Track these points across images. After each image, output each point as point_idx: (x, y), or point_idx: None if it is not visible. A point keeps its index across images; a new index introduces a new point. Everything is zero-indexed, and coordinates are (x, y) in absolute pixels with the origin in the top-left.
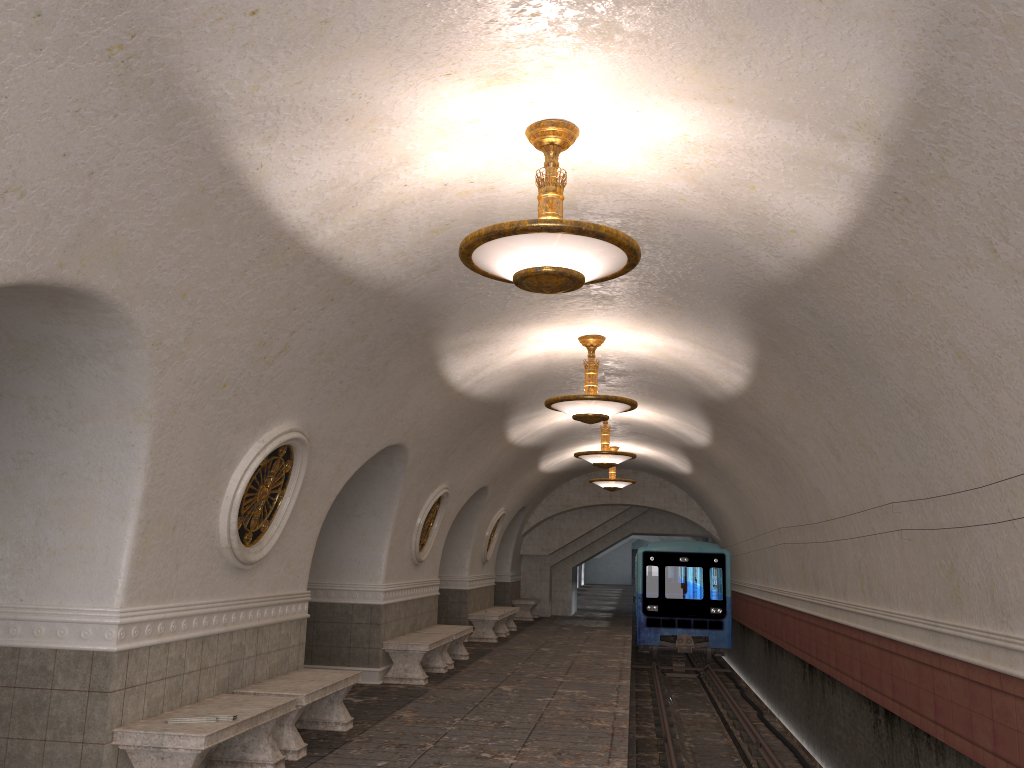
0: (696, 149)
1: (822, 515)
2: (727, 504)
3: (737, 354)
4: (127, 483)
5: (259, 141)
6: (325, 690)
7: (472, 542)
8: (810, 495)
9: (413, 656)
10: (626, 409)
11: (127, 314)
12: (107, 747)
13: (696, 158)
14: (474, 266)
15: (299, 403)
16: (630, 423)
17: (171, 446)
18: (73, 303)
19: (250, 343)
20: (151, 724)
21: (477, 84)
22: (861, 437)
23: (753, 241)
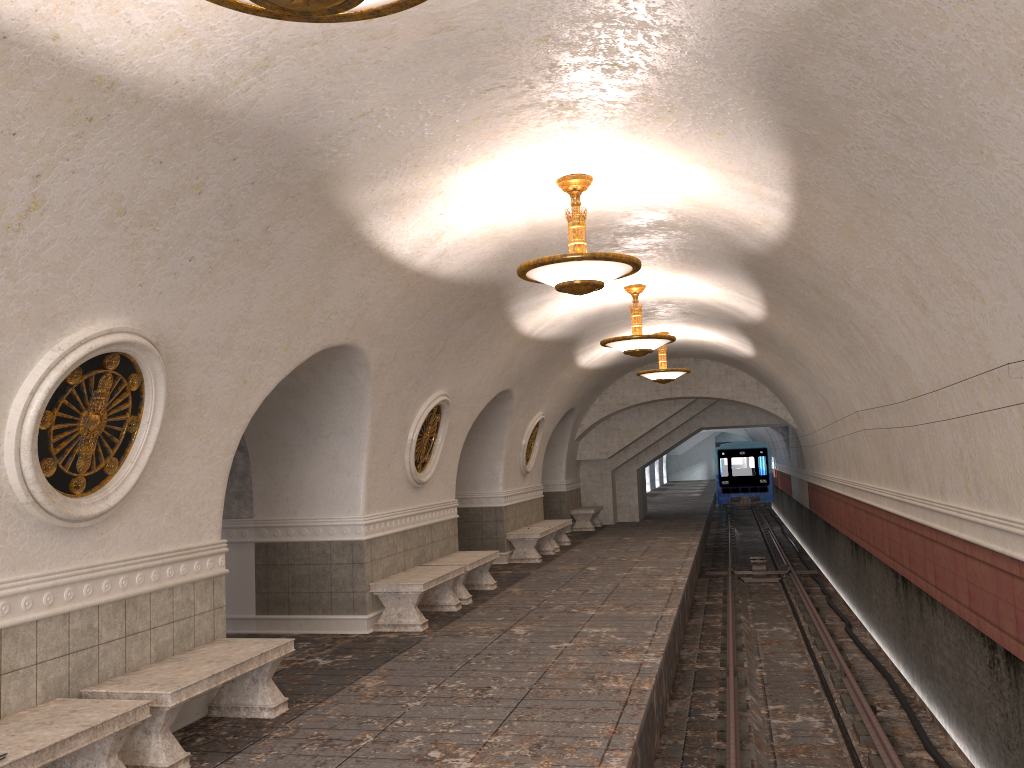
0: None
1: (908, 391)
2: (799, 388)
3: (768, 173)
4: None
5: None
6: (217, 677)
7: (504, 453)
8: (890, 366)
9: (407, 598)
10: (627, 271)
11: None
12: None
13: None
14: None
15: (118, 292)
16: (670, 301)
17: None
18: None
19: None
20: None
21: None
22: (956, 270)
23: None
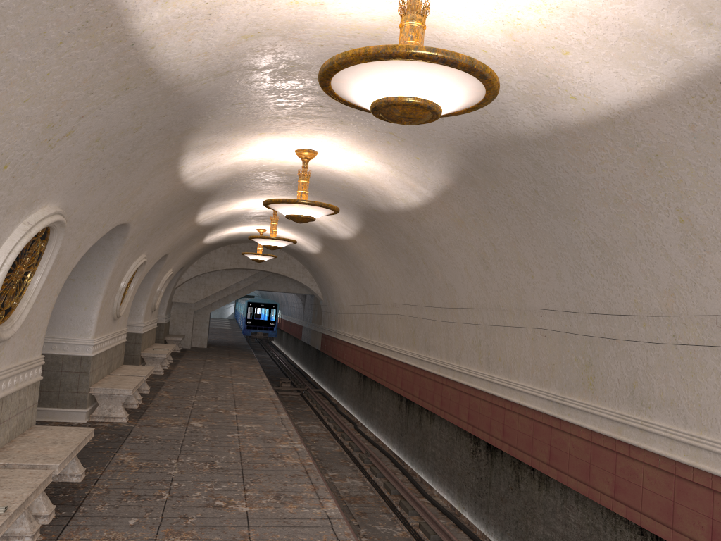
0: (540, 7)
1: (448, 303)
2: (342, 278)
3: (429, 182)
4: None
5: None
6: (72, 454)
7: (148, 296)
8: (440, 287)
9: (117, 399)
10: (329, 214)
11: None
12: None
13: (532, 16)
14: (329, 83)
15: (65, 187)
16: None
17: None
18: None
19: (40, 124)
20: None
21: None
22: (522, 258)
23: (523, 99)
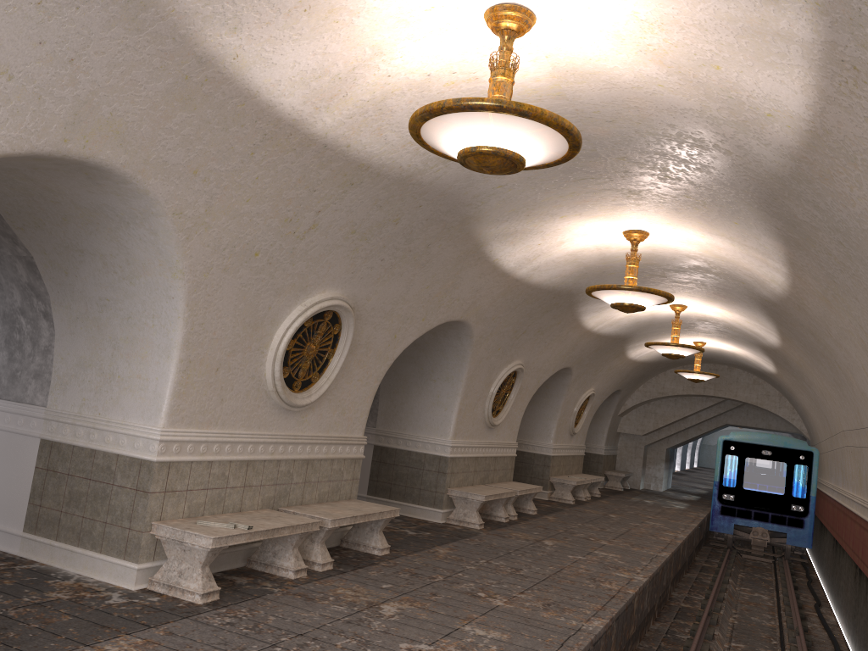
0: (651, 28)
1: None
2: (809, 405)
3: (770, 252)
4: (171, 328)
5: (226, 32)
6: (355, 518)
7: (558, 415)
8: (860, 400)
9: (471, 504)
10: (663, 301)
11: (142, 186)
12: (146, 535)
13: (655, 38)
14: (430, 148)
15: (340, 275)
16: (707, 320)
17: (208, 301)
18: (99, 175)
19: (275, 219)
20: (183, 523)
21: None
22: None
23: (740, 128)
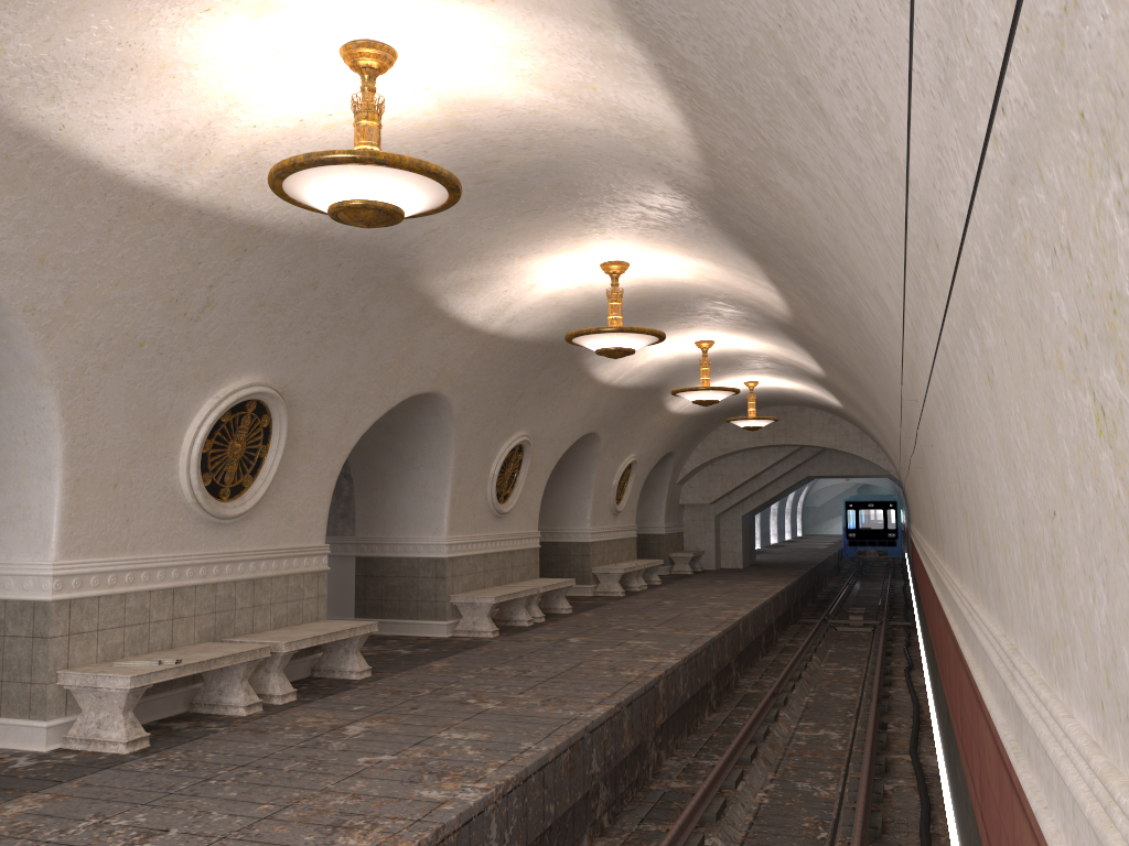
0: (515, 54)
1: (902, 445)
2: (881, 439)
3: (751, 270)
4: (47, 444)
5: (44, 102)
6: (318, 639)
7: (592, 492)
8: (891, 424)
9: (480, 609)
10: (653, 340)
11: None
12: (51, 687)
13: (524, 63)
14: (303, 206)
15: (257, 357)
16: (745, 354)
17: (89, 407)
18: None
19: (157, 301)
20: (97, 667)
21: (247, 15)
22: (866, 355)
23: (649, 146)
